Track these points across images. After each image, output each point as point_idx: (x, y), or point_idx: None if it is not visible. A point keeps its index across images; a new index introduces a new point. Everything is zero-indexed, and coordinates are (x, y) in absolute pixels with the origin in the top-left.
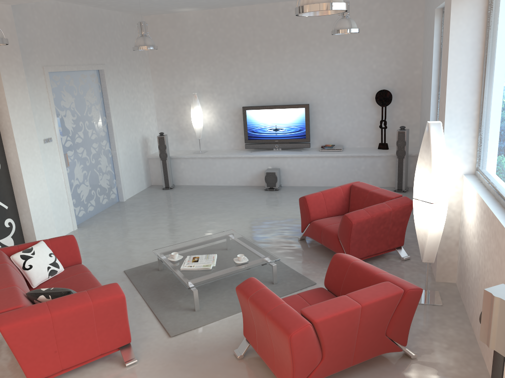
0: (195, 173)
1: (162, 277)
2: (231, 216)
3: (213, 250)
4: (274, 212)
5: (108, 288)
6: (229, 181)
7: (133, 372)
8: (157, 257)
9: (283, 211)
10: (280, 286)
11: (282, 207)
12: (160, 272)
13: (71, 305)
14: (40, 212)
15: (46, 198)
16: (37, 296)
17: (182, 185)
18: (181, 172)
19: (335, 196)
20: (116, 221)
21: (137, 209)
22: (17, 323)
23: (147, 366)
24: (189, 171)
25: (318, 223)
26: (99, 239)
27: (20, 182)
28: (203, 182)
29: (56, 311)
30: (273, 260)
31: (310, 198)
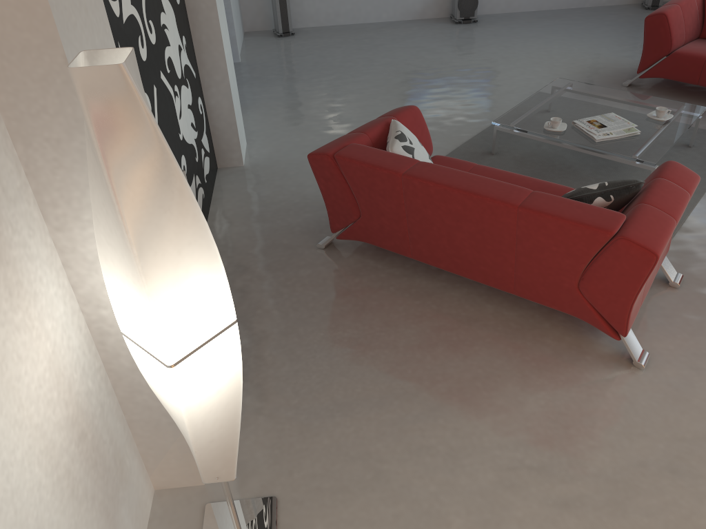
0: (325, 5)
1: (515, 164)
2: (468, 66)
3: (589, 109)
4: (524, 53)
5: (681, 170)
6: (384, 14)
7: (698, 292)
8: (493, 132)
9: (535, 50)
10: (704, 148)
11: (526, 46)
12: (499, 157)
13: (680, 203)
14: (232, 82)
15: (230, 53)
16: (591, 200)
17: (301, 28)
18: (300, 4)
19: (691, 10)
20: (283, 93)
21: (289, 72)
22: (664, 242)
23: (703, 281)
24: (315, 1)
25: (691, 53)
26: (304, 125)
27: (210, 20)
28: (339, 20)
29: (677, 215)
30: (701, 110)
31: (671, 14)
